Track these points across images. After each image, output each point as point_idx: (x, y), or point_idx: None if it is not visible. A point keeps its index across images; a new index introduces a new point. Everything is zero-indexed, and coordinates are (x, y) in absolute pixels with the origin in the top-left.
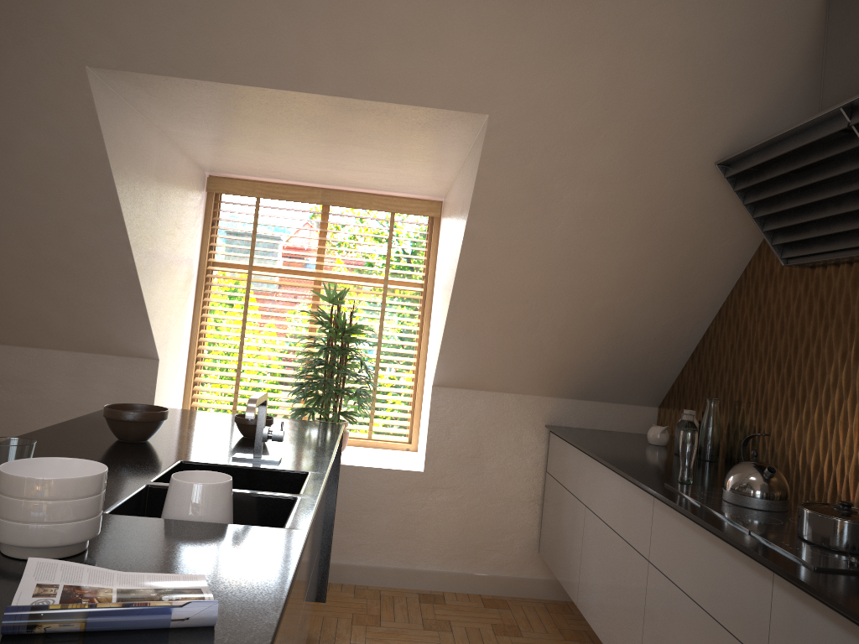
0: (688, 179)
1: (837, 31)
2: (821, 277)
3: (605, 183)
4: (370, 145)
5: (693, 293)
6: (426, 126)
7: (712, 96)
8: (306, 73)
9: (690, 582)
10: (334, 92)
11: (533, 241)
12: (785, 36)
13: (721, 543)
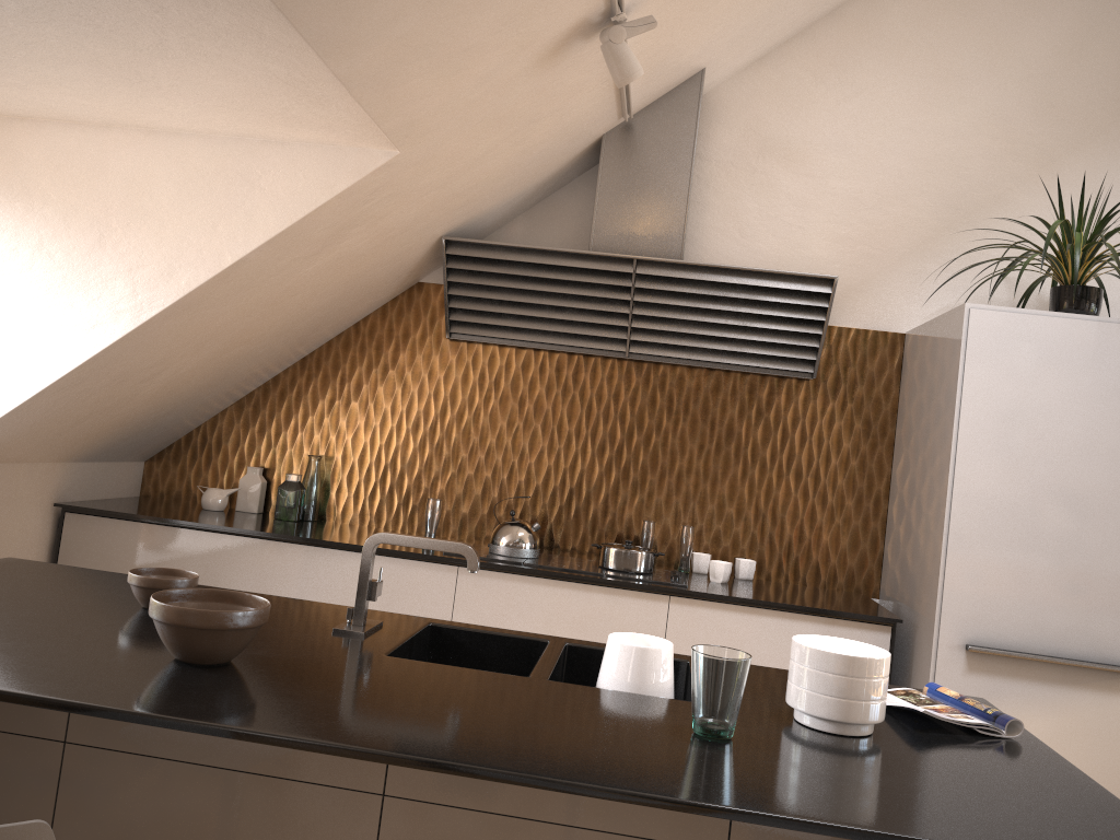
0: (416, 245)
1: (613, 189)
2: (484, 354)
3: (380, 236)
4: (103, 77)
5: (305, 343)
6: (292, 120)
7: (495, 188)
8: (354, 44)
9: (542, 627)
10: (344, 76)
11: (273, 280)
12: (554, 163)
13: (593, 588)
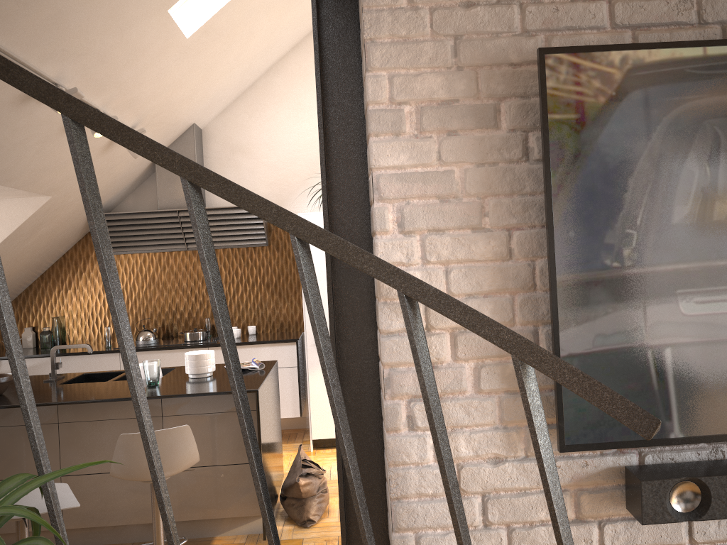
0: (79, 220)
1: (163, 181)
2: (125, 259)
3: (58, 223)
4: None
5: (40, 268)
6: (2, 195)
7: (109, 191)
8: (14, 177)
9: None
10: (14, 186)
11: (12, 251)
12: (135, 174)
13: (177, 350)
